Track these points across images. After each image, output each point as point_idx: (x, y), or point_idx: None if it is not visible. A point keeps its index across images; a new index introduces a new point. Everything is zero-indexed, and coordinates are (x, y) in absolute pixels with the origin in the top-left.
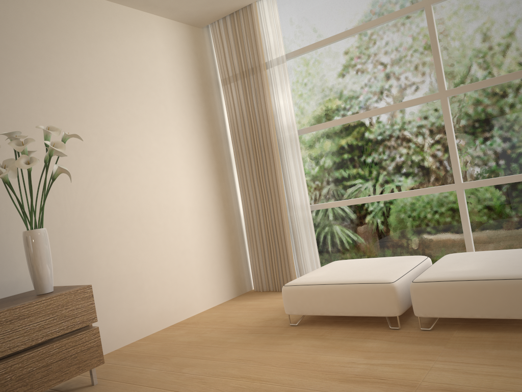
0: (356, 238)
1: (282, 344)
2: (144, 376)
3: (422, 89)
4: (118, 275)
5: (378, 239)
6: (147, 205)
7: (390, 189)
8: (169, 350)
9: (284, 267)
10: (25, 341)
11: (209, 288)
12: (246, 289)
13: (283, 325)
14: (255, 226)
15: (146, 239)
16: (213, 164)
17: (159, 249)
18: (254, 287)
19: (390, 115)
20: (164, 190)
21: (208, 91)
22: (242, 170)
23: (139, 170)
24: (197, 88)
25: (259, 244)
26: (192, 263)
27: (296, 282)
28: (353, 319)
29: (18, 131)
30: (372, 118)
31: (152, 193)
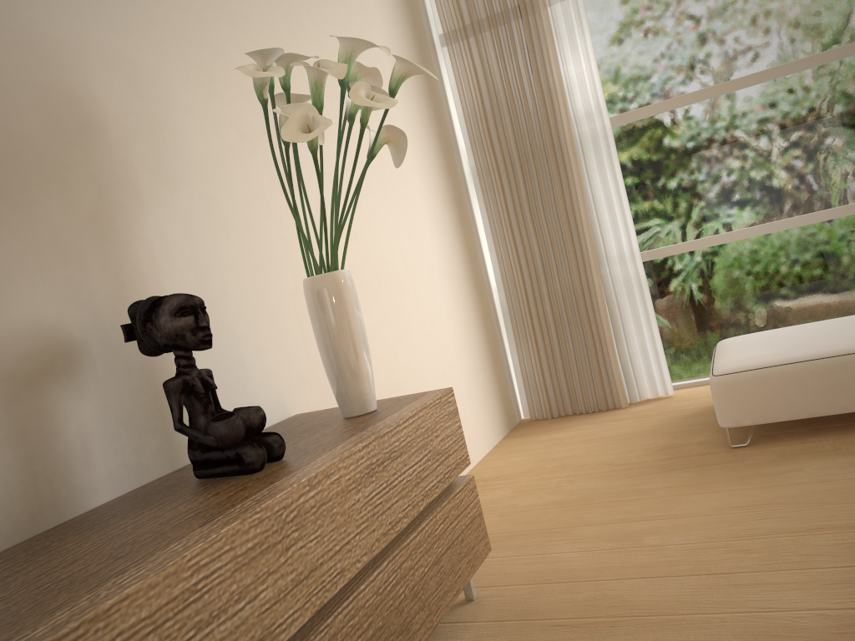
0: (720, 305)
1: (781, 473)
2: (572, 567)
3: (844, 32)
4: (379, 393)
5: (764, 302)
6: (391, 257)
7: (785, 212)
8: (537, 521)
9: (598, 368)
10: (406, 509)
11: (480, 418)
12: (516, 419)
13: (713, 450)
14: (531, 301)
15: (400, 323)
16: (450, 190)
17: (417, 342)
18: (532, 413)
19: (784, 82)
20: (406, 229)
21: (425, 54)
22: (496, 200)
23: (373, 188)
24: (413, 44)
25: (540, 333)
26: (456, 371)
27: (741, 365)
28: (847, 422)
29: (280, 51)
30: (749, 89)
31: (394, 233)
